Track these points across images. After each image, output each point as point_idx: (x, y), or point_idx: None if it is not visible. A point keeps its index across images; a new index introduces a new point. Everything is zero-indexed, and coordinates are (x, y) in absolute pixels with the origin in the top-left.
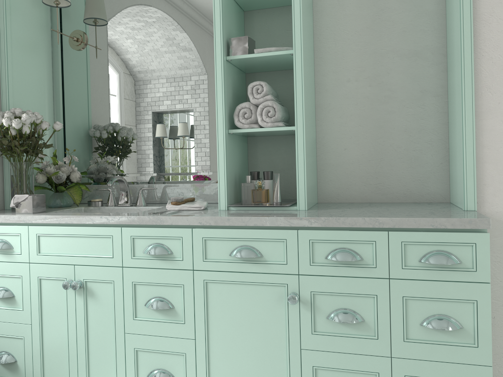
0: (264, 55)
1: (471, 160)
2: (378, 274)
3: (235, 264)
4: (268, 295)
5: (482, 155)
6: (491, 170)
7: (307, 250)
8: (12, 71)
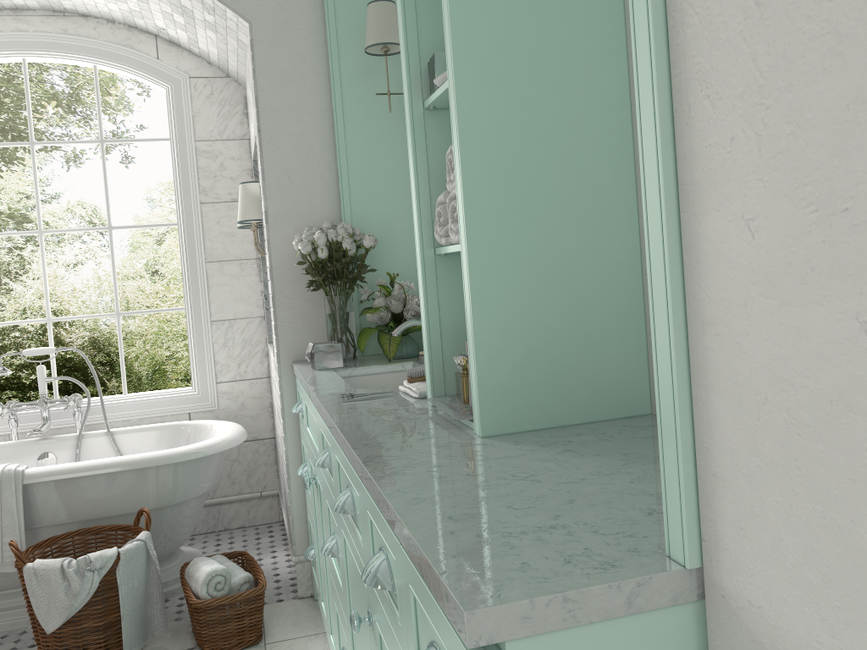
0: (444, 88)
1: (667, 373)
2: (402, 642)
3: (347, 516)
4: (364, 596)
5: (704, 358)
6: (729, 423)
7: (368, 530)
8: (347, 166)
